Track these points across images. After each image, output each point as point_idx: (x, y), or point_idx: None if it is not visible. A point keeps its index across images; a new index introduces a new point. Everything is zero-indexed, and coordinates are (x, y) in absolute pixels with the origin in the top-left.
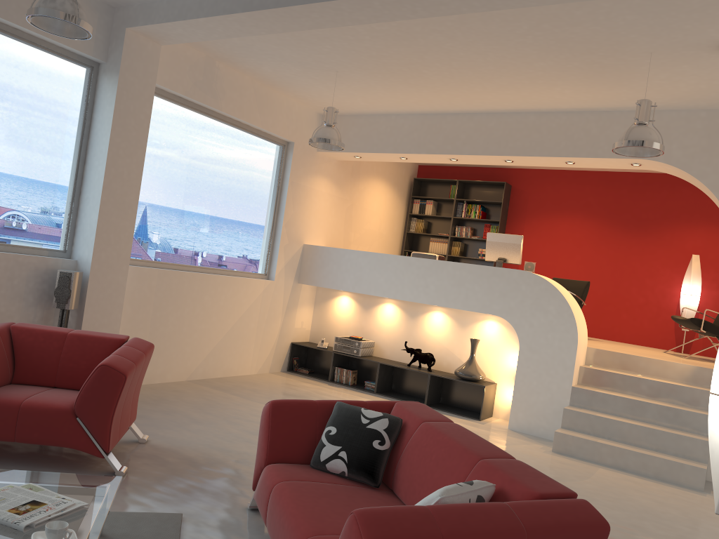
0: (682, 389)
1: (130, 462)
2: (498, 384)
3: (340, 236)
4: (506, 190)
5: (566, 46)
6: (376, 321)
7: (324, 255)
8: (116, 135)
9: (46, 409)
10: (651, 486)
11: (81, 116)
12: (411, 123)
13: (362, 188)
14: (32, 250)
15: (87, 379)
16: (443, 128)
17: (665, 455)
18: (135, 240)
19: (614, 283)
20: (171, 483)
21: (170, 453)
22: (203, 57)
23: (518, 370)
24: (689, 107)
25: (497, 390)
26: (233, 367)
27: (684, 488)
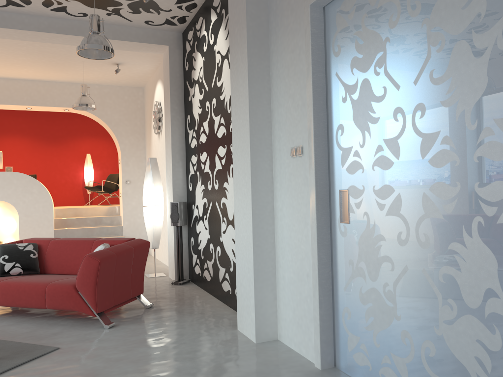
0: (106, 218)
1: None
2: (4, 242)
3: None
4: None
5: (42, 53)
6: None
7: None
8: None
9: None
10: None
11: None
12: None
13: None
14: None
15: None
16: None
17: None
18: None
19: (46, 174)
20: None
21: None
22: None
23: (20, 228)
24: (90, 83)
25: None
26: None
27: None
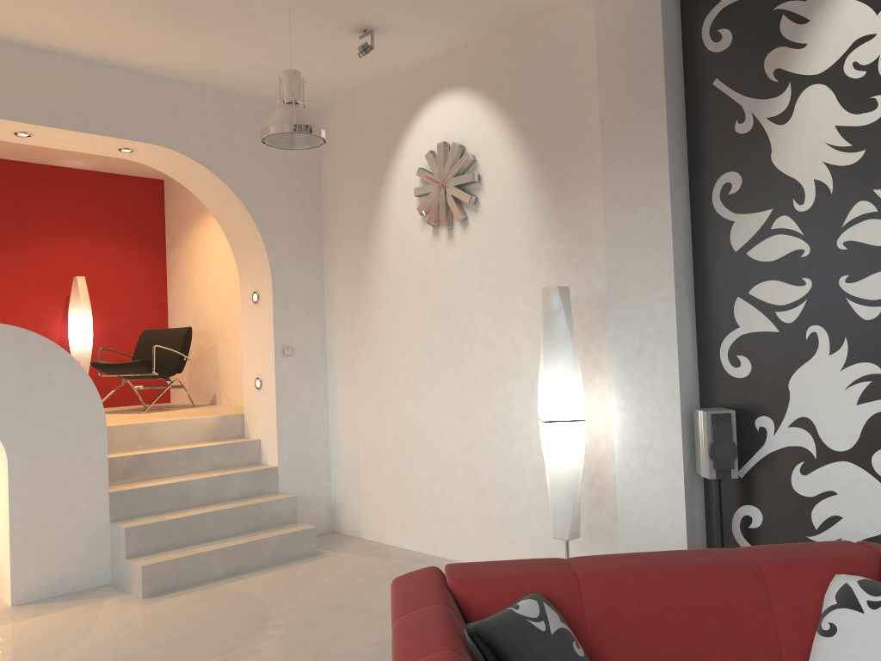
0: (227, 448)
1: None
2: None
3: None
4: None
5: None
6: None
7: None
8: None
9: None
10: (297, 572)
11: None
12: None
13: None
14: None
15: None
16: None
17: (267, 532)
18: None
19: None
20: None
21: None
22: None
23: (13, 498)
24: (203, 82)
25: None
26: None
27: (304, 558)
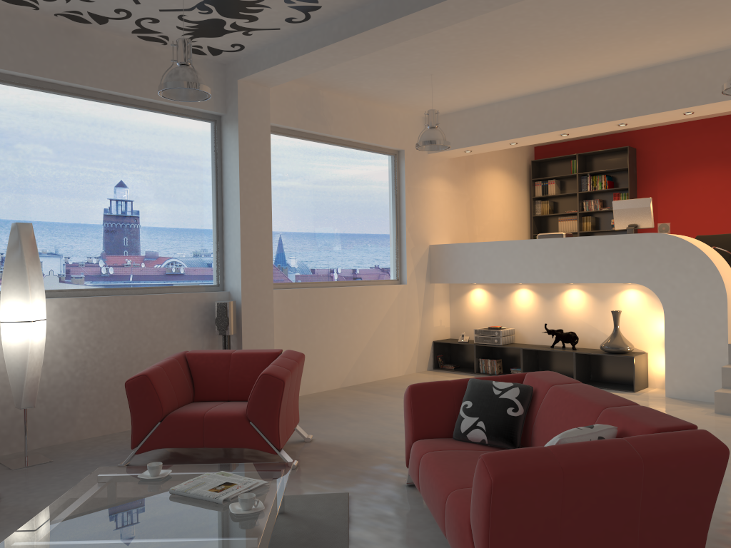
0: None
1: (300, 458)
2: (649, 354)
3: (465, 231)
4: (630, 154)
5: None
6: (512, 309)
7: (451, 252)
8: (244, 175)
9: (224, 417)
10: None
11: (212, 165)
12: (515, 107)
13: (479, 181)
14: (192, 288)
15: (253, 388)
16: (547, 105)
17: None
18: (275, 266)
19: None
20: (336, 470)
21: (333, 447)
22: (307, 89)
23: (666, 335)
24: None
25: (649, 359)
26: (381, 371)
27: None
